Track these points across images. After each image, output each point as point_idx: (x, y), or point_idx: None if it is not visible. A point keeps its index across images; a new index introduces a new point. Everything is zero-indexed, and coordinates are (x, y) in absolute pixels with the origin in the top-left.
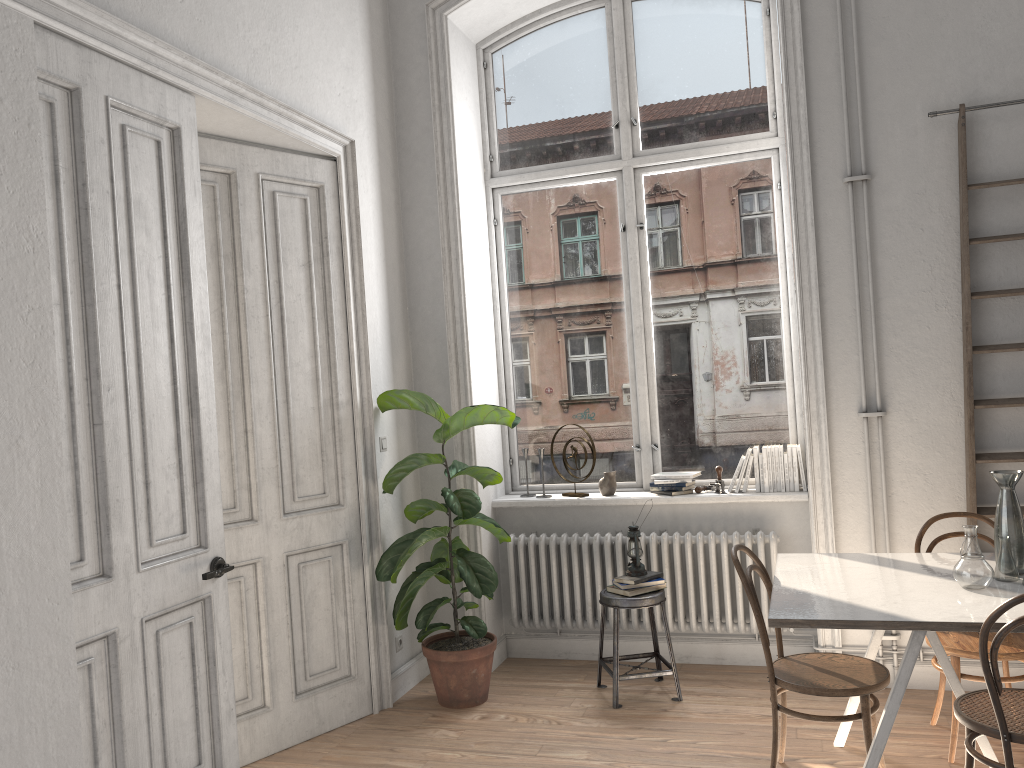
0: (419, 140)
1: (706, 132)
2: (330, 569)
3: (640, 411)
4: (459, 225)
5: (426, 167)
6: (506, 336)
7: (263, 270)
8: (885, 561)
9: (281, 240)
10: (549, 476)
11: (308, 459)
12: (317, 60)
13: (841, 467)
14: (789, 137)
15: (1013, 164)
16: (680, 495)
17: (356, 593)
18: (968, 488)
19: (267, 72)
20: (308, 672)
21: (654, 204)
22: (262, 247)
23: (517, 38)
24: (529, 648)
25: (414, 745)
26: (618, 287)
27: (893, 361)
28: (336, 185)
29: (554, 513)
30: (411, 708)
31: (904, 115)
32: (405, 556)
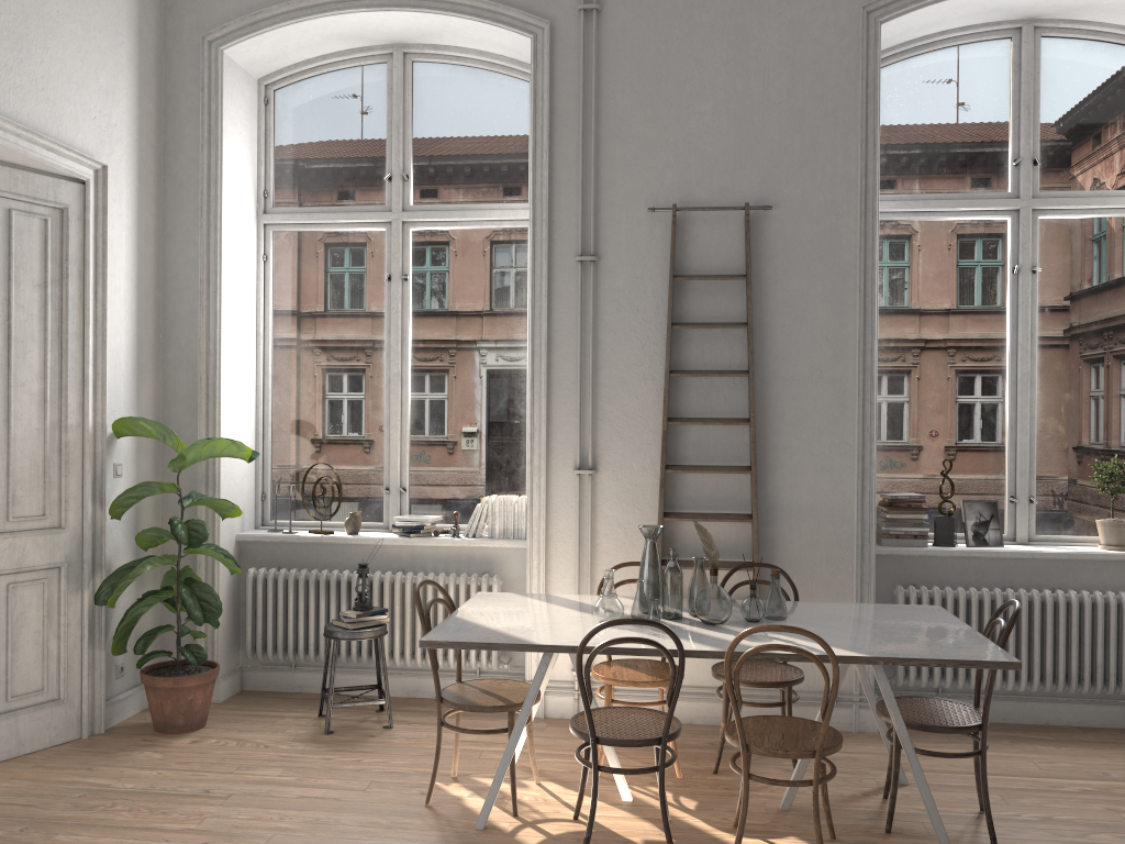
0: (186, 169)
1: (472, 196)
2: (44, 591)
3: (392, 455)
4: (220, 258)
5: (191, 197)
6: (268, 372)
7: None
8: (561, 600)
9: (15, 258)
10: (301, 513)
11: (28, 480)
12: (70, 83)
13: (556, 518)
14: (532, 213)
15: (714, 262)
16: (418, 537)
17: (72, 617)
18: (657, 542)
19: (7, 93)
20: (10, 693)
21: (420, 258)
22: None
23: (300, 79)
24: (264, 681)
25: (114, 765)
26: (380, 334)
27: (606, 425)
28: (83, 208)
29: (299, 549)
30: (124, 733)
31: (630, 207)
32: (126, 582)
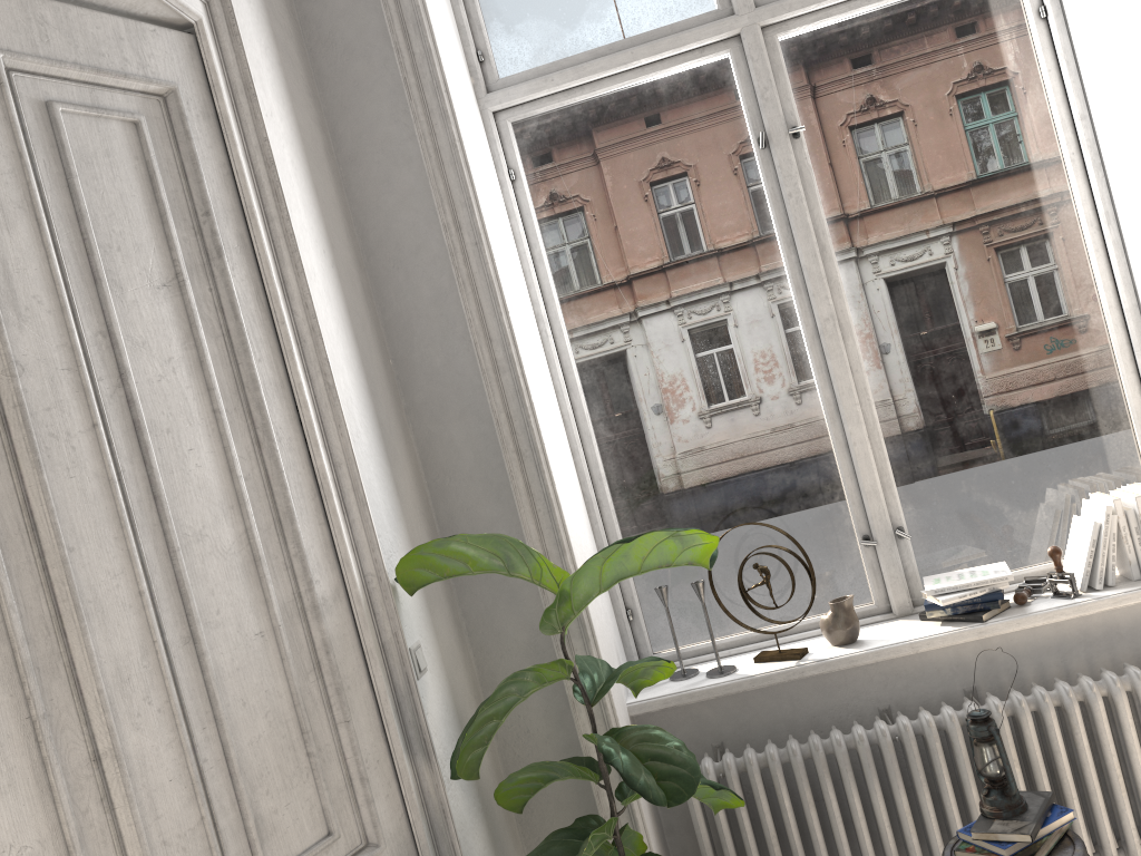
0: (349, 17)
1: None
2: None
3: (861, 473)
4: (468, 174)
5: (375, 69)
6: (574, 384)
7: (59, 307)
8: None
9: (94, 227)
10: (706, 626)
11: (275, 765)
12: None
13: None
14: None
15: None
16: (996, 617)
17: None
18: None
19: None
20: None
21: (810, 88)
22: (43, 246)
23: None
24: None
25: None
26: (771, 253)
27: None
28: (206, 90)
29: (750, 700)
30: None
31: None
32: None
